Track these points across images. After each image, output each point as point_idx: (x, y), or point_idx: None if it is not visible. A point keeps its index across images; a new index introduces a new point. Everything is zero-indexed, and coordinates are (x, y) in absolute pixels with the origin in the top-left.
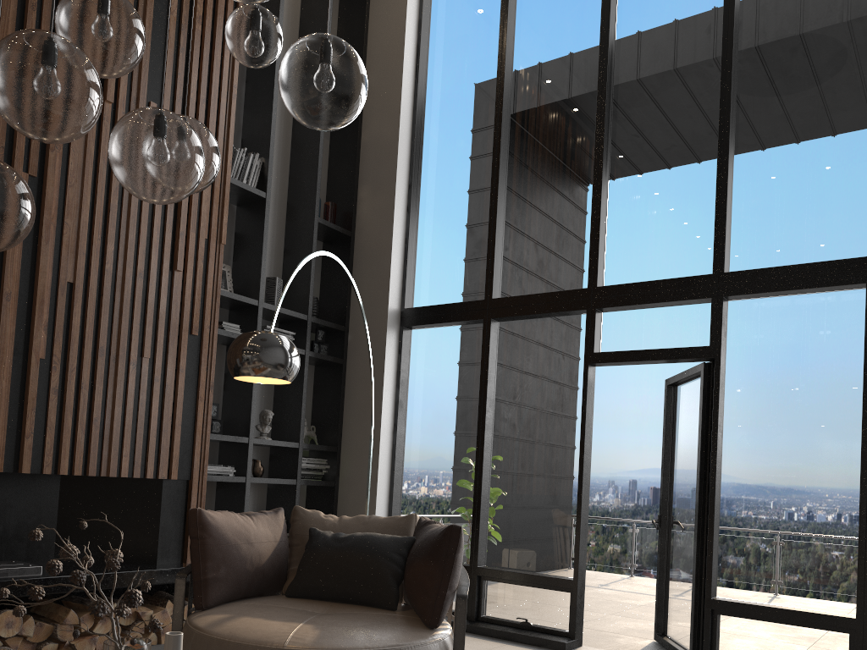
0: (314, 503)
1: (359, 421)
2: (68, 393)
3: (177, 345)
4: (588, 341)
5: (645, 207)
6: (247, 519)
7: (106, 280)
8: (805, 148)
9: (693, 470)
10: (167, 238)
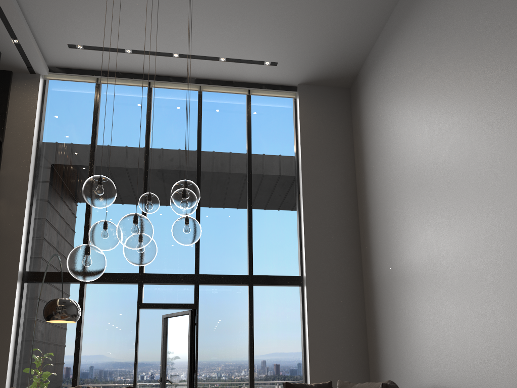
0: None
1: None
2: None
3: None
4: (139, 297)
5: (164, 241)
6: None
7: None
8: (226, 231)
9: (182, 355)
10: None
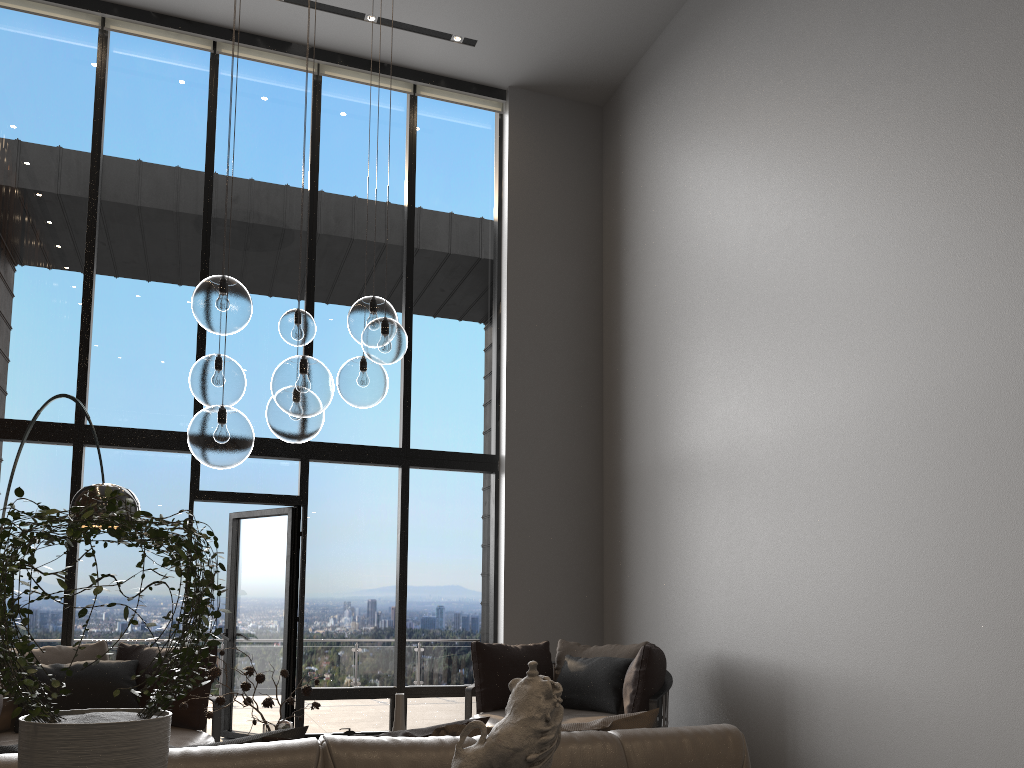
0: None
1: None
2: None
3: None
4: (193, 479)
5: None
6: None
7: None
8: None
9: (272, 590)
10: None
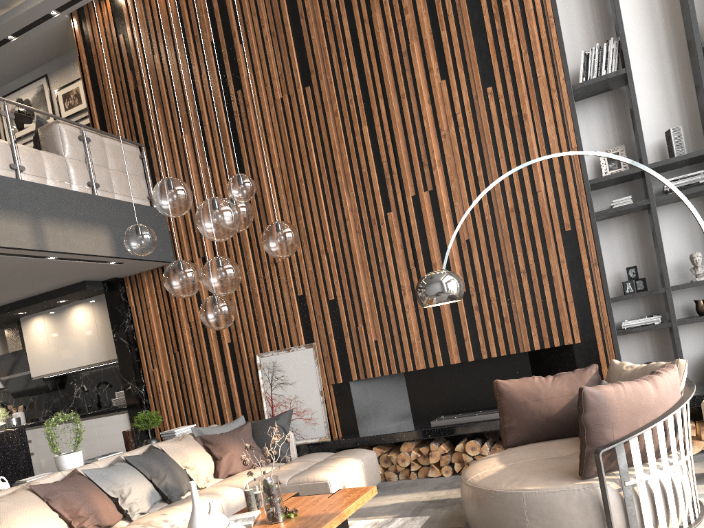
0: None
1: None
2: (483, 307)
3: (556, 244)
4: None
5: None
6: (546, 380)
7: (488, 227)
8: None
9: None
10: (524, 173)
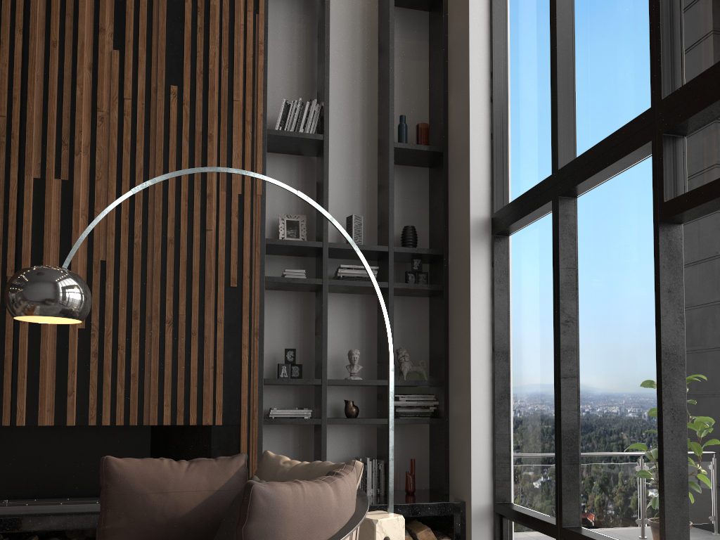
0: (433, 442)
1: (457, 350)
2: (105, 354)
3: (216, 299)
4: (656, 188)
5: None
6: (179, 466)
7: (135, 252)
8: None
9: None
10: (196, 202)
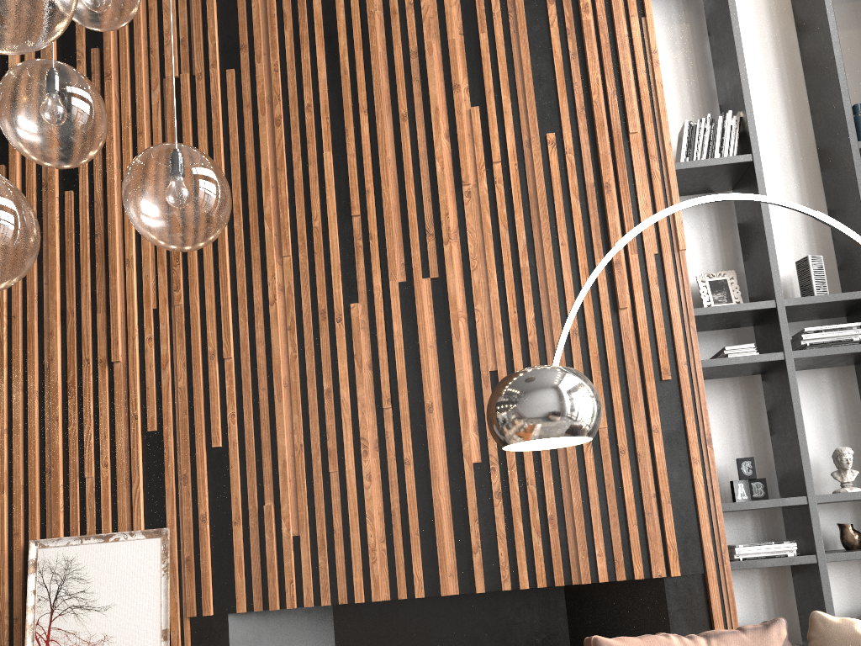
0: None
1: None
2: (511, 493)
3: (644, 400)
4: None
5: None
6: (696, 645)
7: (531, 354)
8: None
9: None
10: (599, 276)
